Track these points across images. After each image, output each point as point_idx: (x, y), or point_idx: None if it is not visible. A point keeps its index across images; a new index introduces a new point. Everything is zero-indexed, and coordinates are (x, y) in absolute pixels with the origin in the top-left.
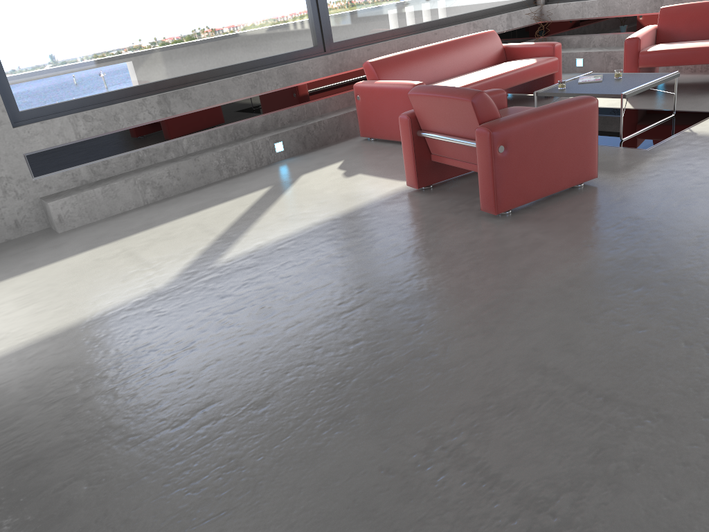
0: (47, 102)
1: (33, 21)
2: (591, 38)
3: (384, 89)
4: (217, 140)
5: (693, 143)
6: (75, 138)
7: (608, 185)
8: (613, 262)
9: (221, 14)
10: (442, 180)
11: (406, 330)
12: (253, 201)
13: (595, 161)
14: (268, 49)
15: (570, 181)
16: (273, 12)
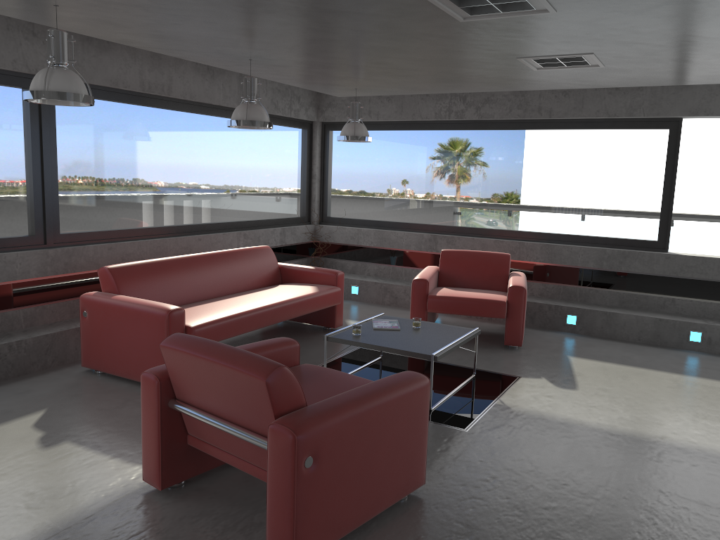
0: None
1: None
2: (366, 266)
3: (125, 309)
4: None
5: (514, 424)
6: None
7: (441, 497)
8: None
9: None
10: (201, 472)
11: None
12: None
13: (425, 462)
14: None
15: (395, 496)
16: None
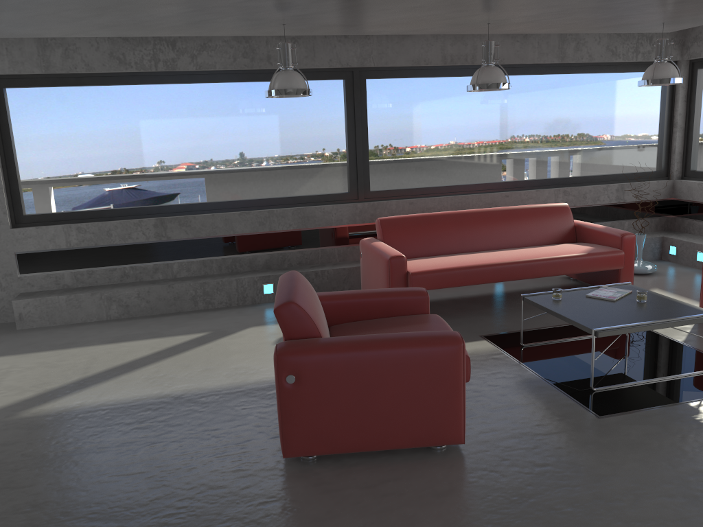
0: (53, 210)
1: (55, 140)
2: None
3: (373, 253)
4: (211, 270)
5: (669, 429)
6: (65, 246)
7: (469, 460)
8: None
9: (243, 151)
10: None
11: None
12: (169, 345)
13: (458, 421)
14: (292, 189)
15: (410, 440)
16: (303, 154)
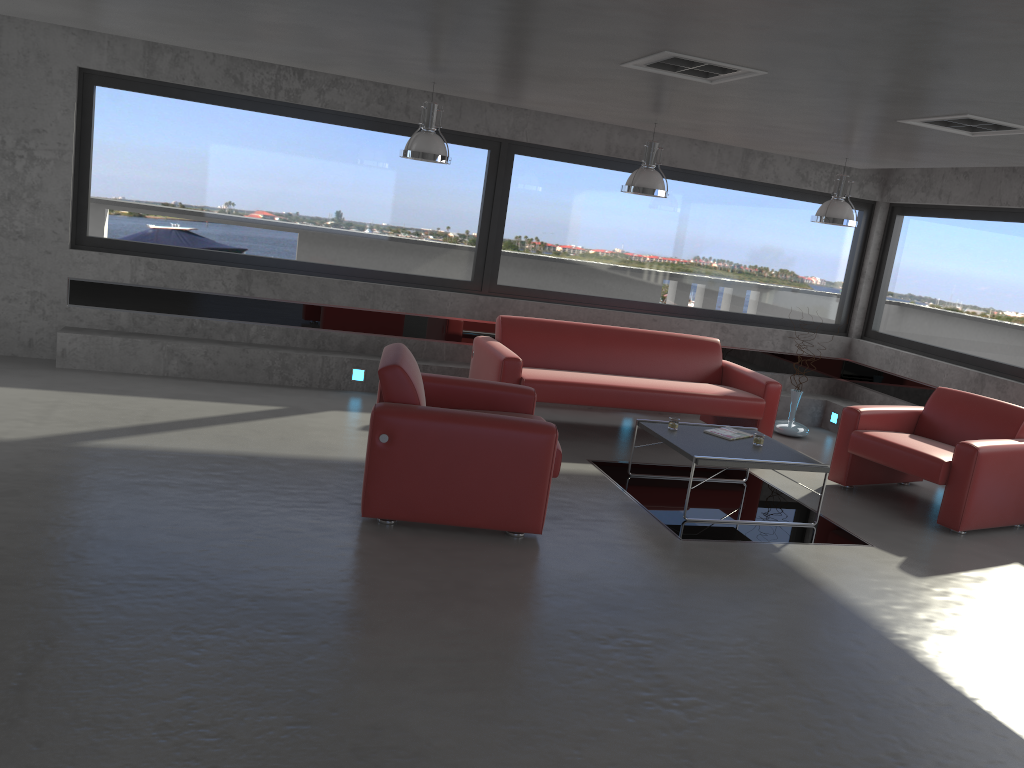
0: (121, 236)
1: (141, 156)
2: (895, 403)
3: (487, 352)
4: (294, 341)
5: (743, 557)
6: (129, 281)
7: (543, 548)
8: (339, 605)
9: (358, 210)
10: None
11: (50, 559)
12: (240, 411)
13: (539, 510)
14: (406, 265)
15: (489, 521)
16: (426, 227)
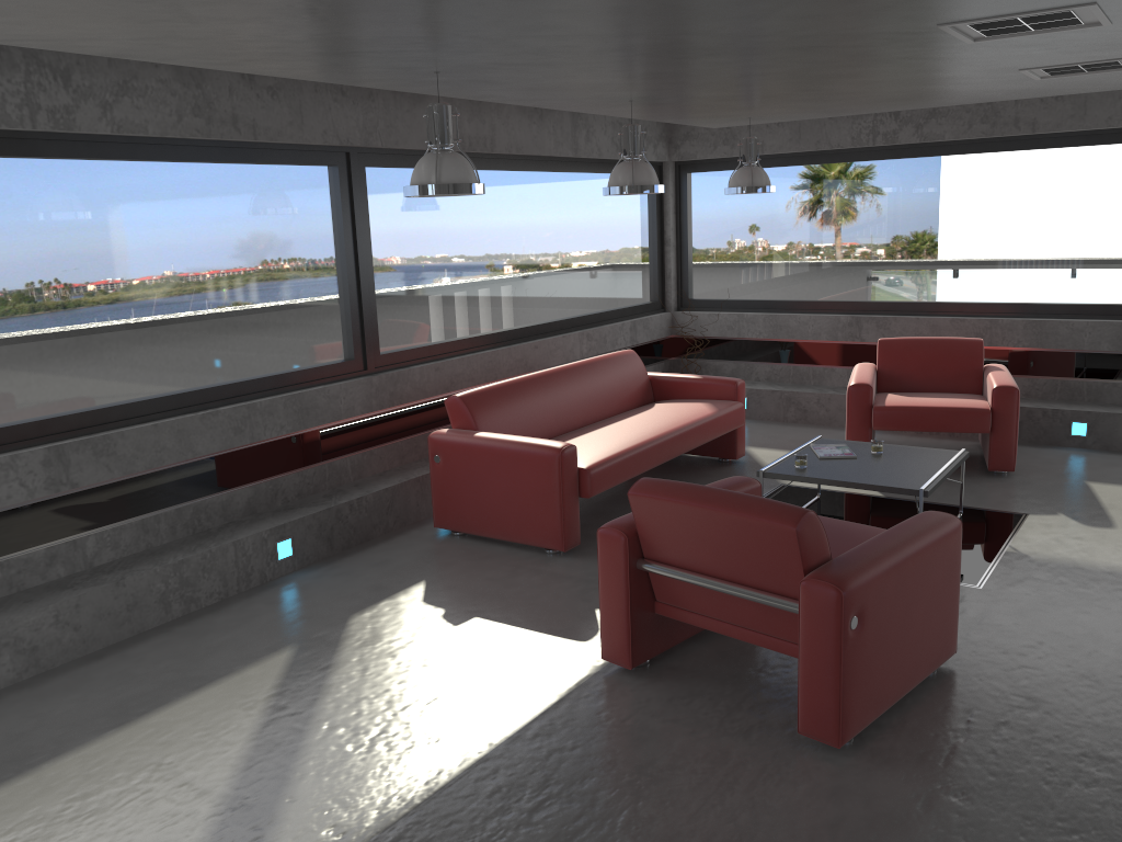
0: None
1: None
2: (753, 367)
3: (497, 450)
4: (157, 536)
5: (1042, 577)
6: None
7: (981, 668)
8: None
9: (188, 295)
10: (667, 648)
11: None
12: (269, 688)
13: (957, 624)
14: (269, 361)
15: (929, 666)
16: (282, 297)
